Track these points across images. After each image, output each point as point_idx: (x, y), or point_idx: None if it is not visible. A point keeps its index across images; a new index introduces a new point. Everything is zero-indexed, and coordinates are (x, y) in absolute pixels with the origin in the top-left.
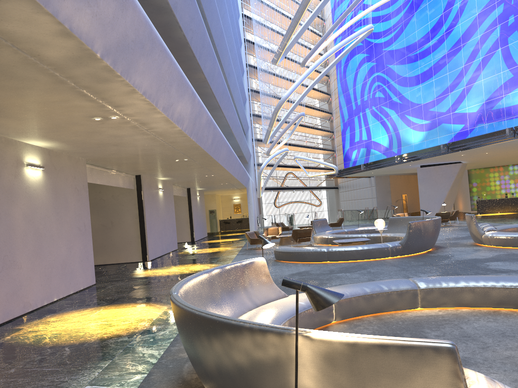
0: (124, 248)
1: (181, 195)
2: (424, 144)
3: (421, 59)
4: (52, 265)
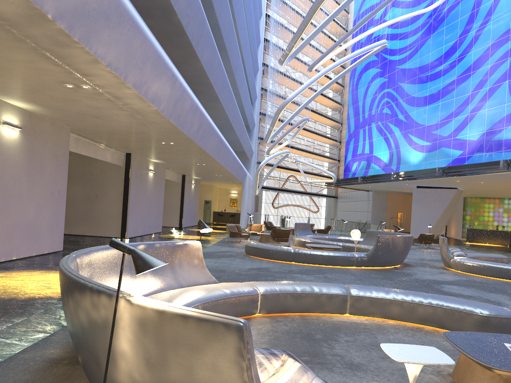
0: (104, 222)
1: (175, 180)
2: (422, 165)
3: (431, 81)
4: (16, 225)
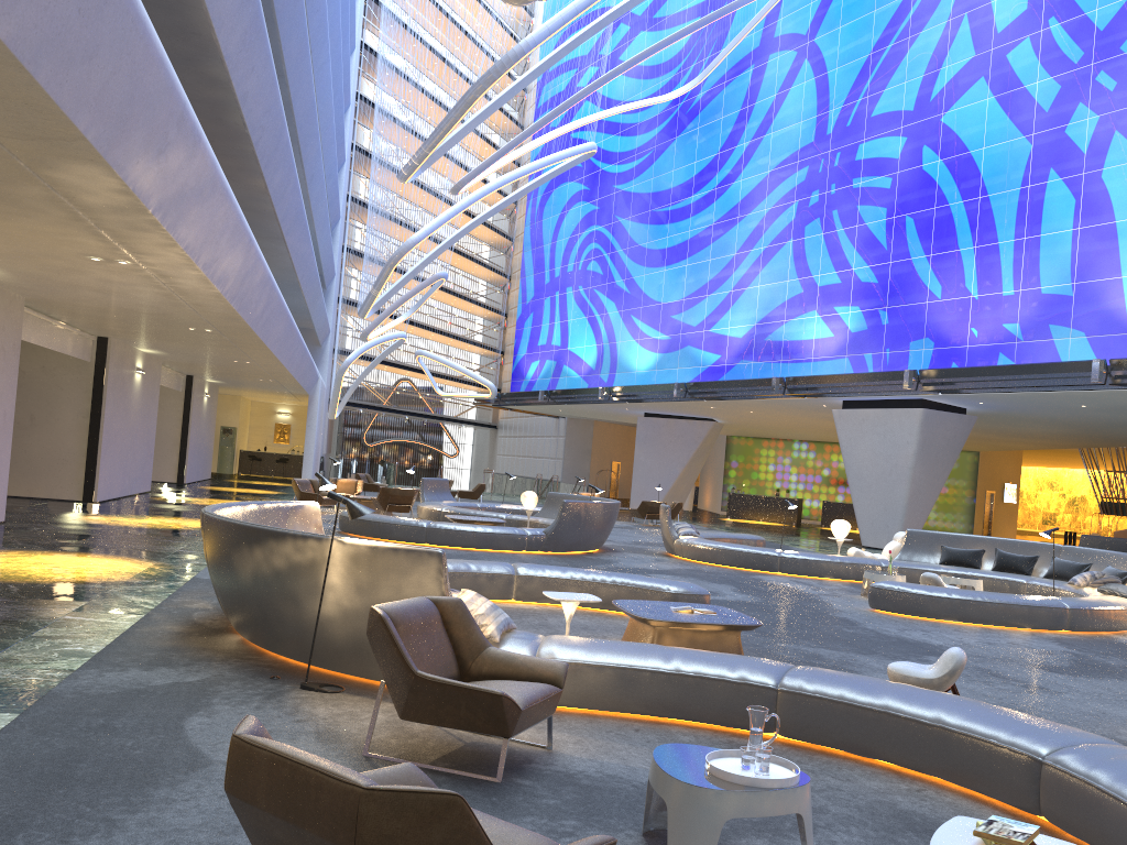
0: (49, 471)
1: (174, 387)
2: (653, 375)
3: (673, 223)
4: None
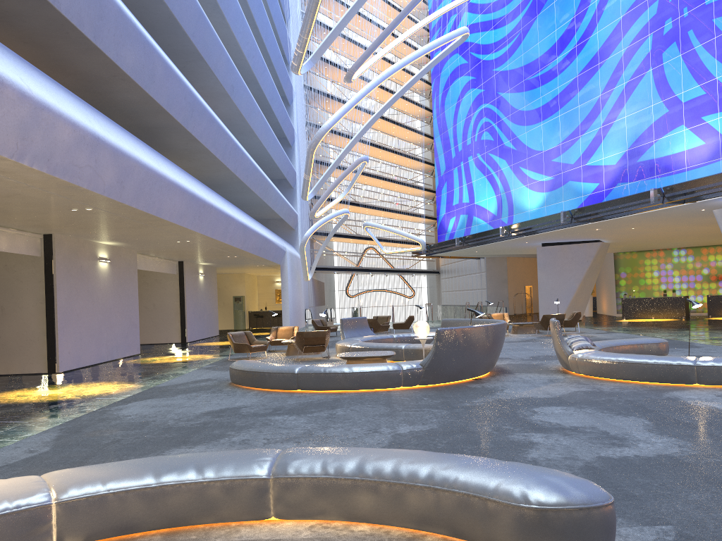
0: (20, 351)
1: (166, 271)
2: (543, 211)
3: (544, 85)
4: None
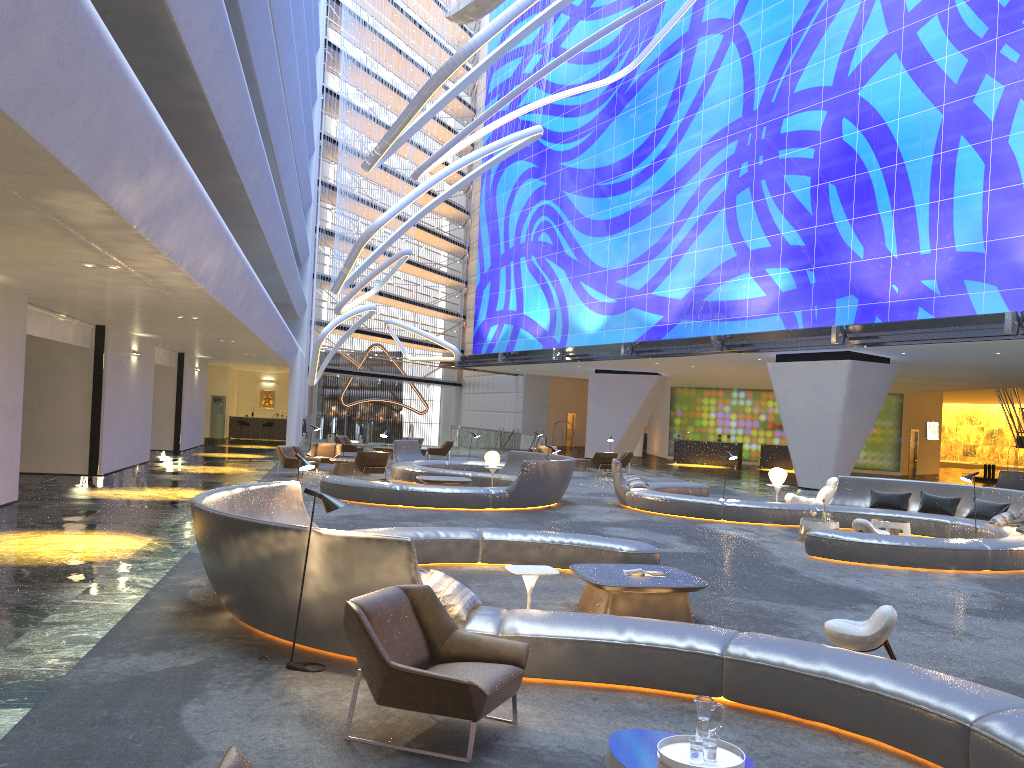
0: (57, 449)
1: (167, 364)
2: (602, 335)
3: (615, 196)
4: None
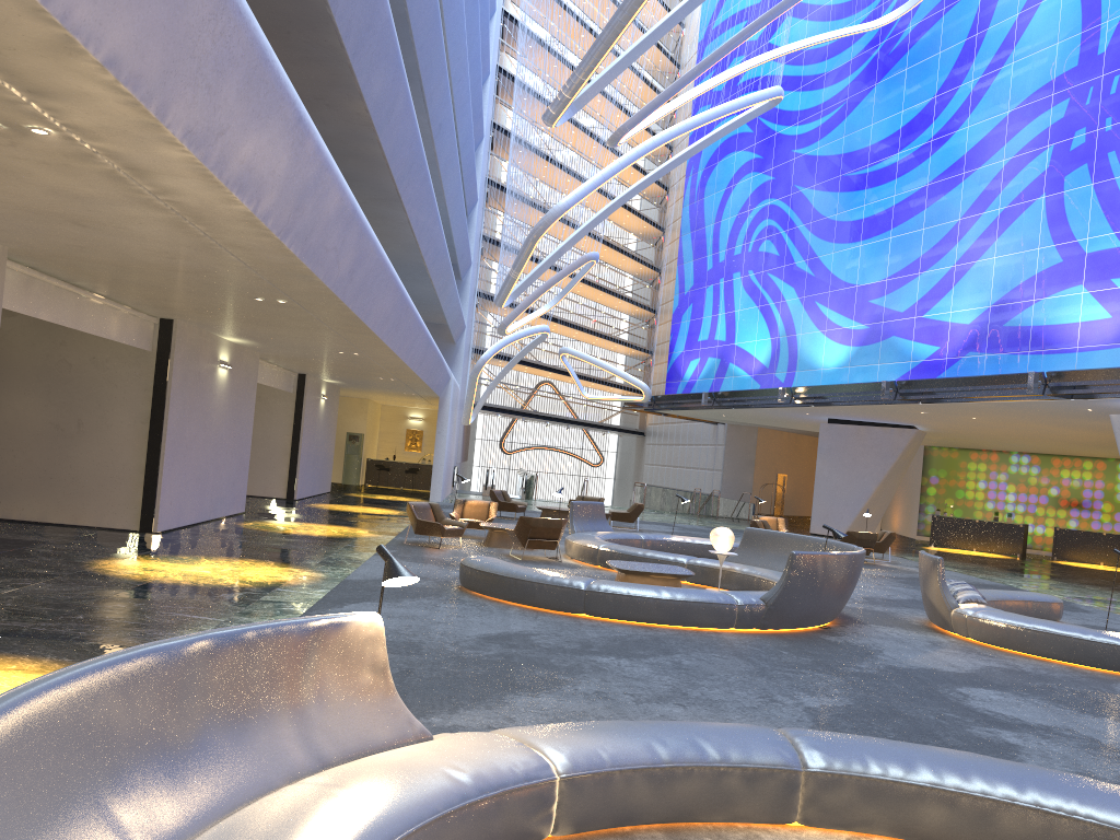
0: (99, 492)
1: (282, 387)
2: (845, 373)
3: (872, 188)
4: None
